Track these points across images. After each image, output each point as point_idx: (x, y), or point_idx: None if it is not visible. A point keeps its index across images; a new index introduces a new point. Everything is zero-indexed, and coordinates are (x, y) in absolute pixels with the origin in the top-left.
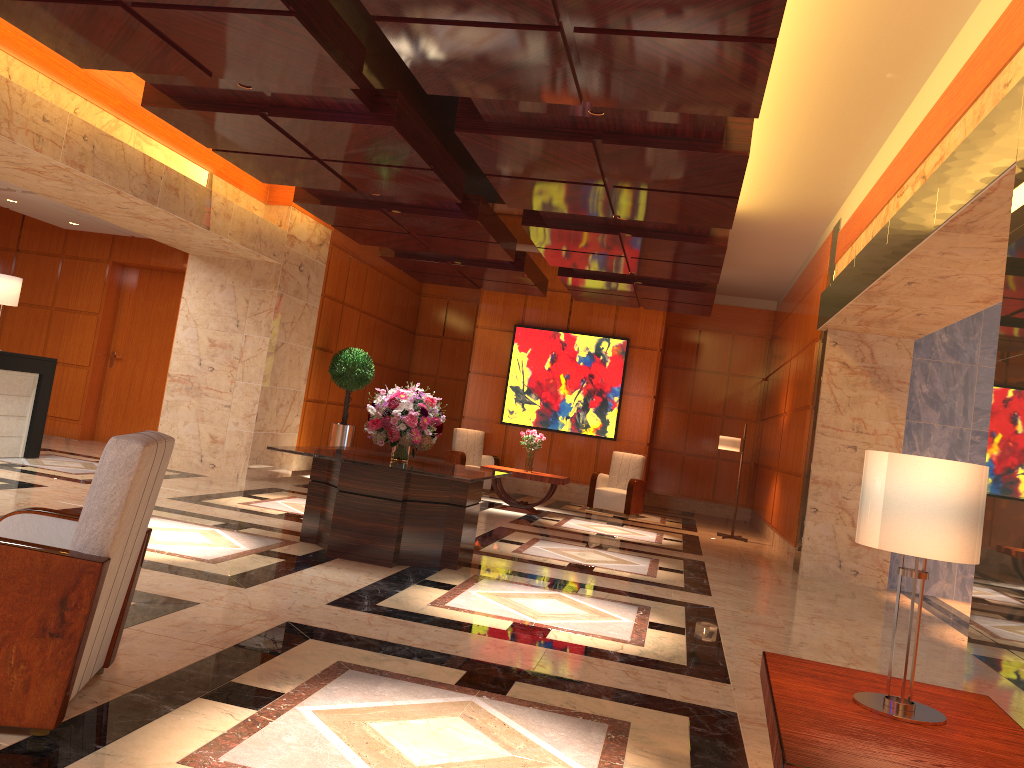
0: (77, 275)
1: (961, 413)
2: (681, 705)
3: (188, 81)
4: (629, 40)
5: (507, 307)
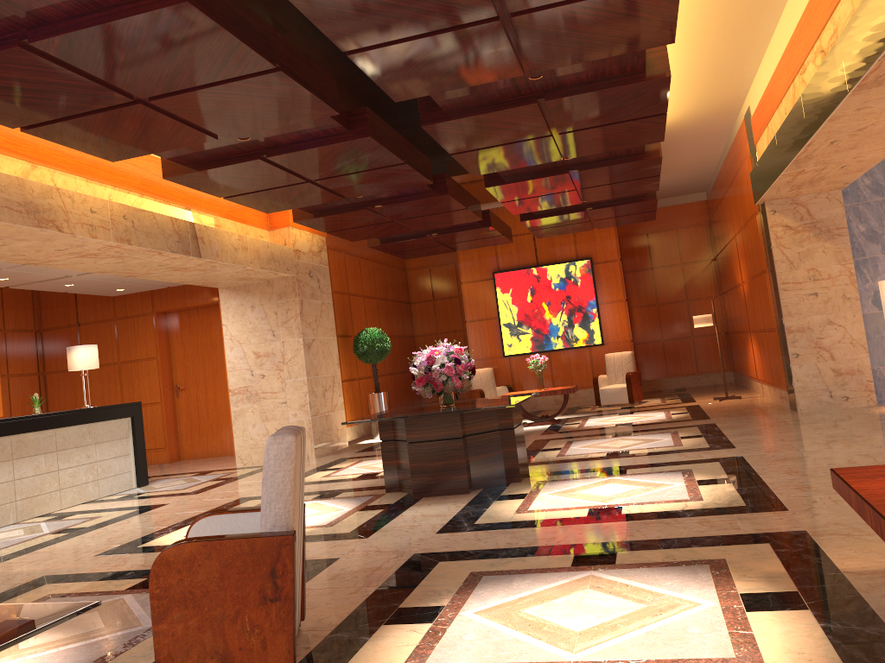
0: (131, 331)
1: None
2: (758, 536)
3: (197, 148)
4: (558, 10)
5: (482, 260)
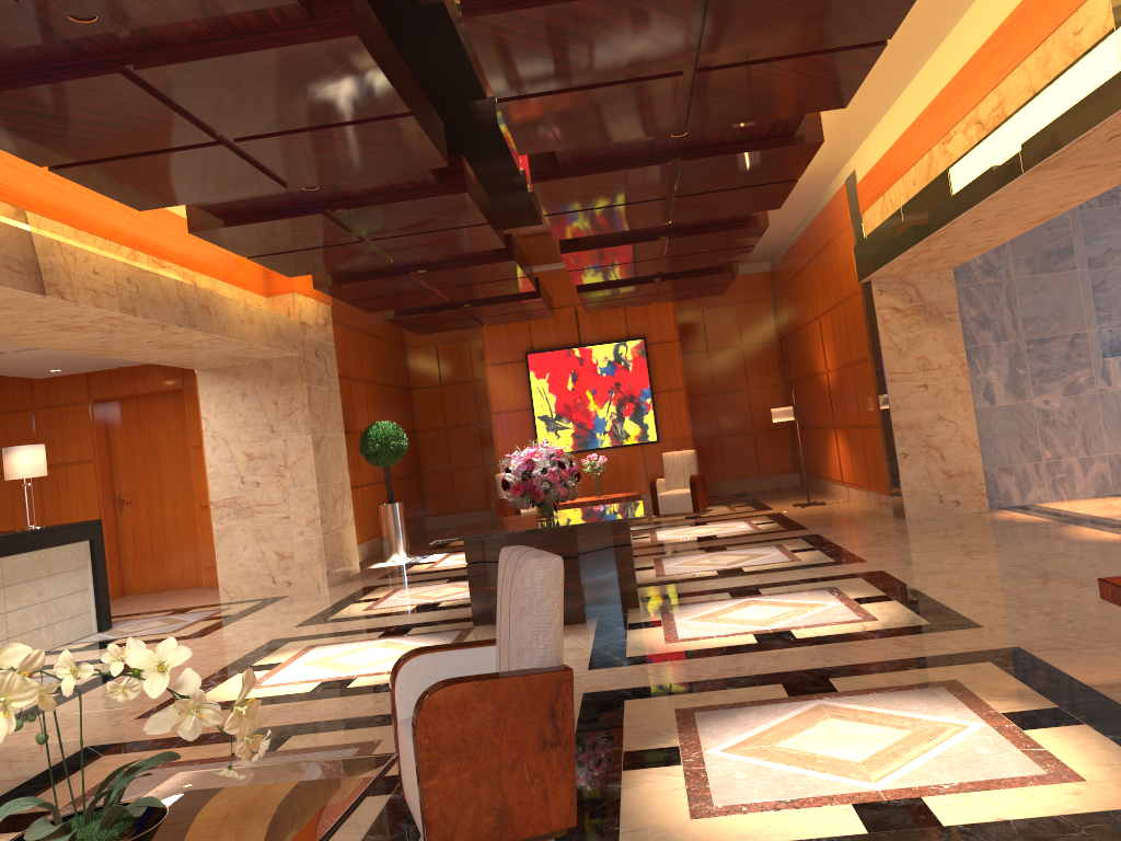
0: (57, 425)
1: (1011, 327)
2: (972, 655)
3: (247, 197)
4: (748, 69)
5: (512, 337)
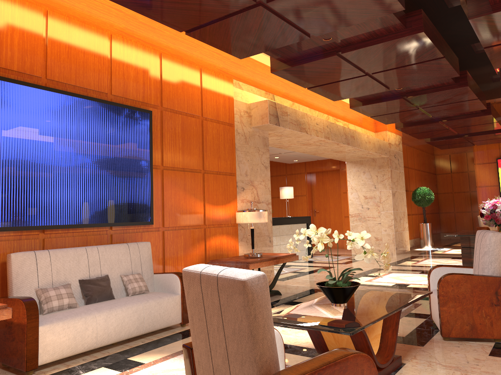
0: (293, 181)
1: None
2: None
3: (373, 93)
4: None
5: (489, 151)
